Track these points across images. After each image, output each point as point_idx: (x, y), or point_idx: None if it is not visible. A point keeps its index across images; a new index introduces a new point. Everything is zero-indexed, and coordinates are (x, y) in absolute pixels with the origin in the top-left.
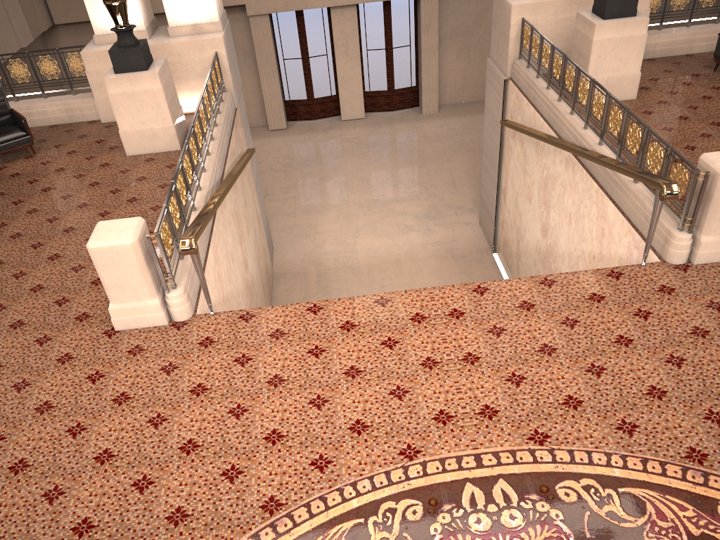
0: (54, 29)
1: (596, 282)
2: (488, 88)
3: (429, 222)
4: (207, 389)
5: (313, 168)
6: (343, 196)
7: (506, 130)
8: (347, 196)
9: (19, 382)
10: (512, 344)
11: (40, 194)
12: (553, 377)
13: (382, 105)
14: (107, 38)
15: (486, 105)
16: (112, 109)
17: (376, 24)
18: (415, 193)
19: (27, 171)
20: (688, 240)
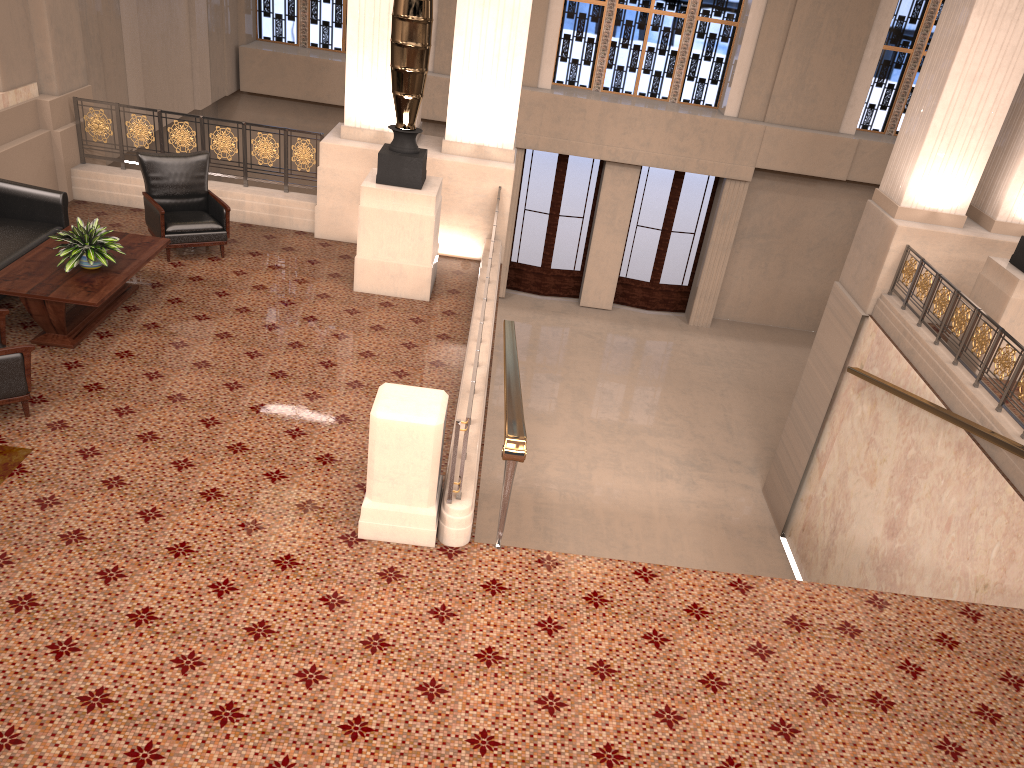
0: (234, 95)
1: None
2: (827, 319)
3: (693, 472)
4: (502, 658)
5: (536, 359)
6: (576, 408)
7: (846, 380)
8: (582, 409)
9: (219, 582)
10: (936, 693)
11: (233, 314)
12: (1003, 757)
13: (637, 299)
14: (359, 133)
15: (816, 340)
16: (335, 223)
17: (658, 196)
18: (675, 427)
19: (213, 277)
20: None
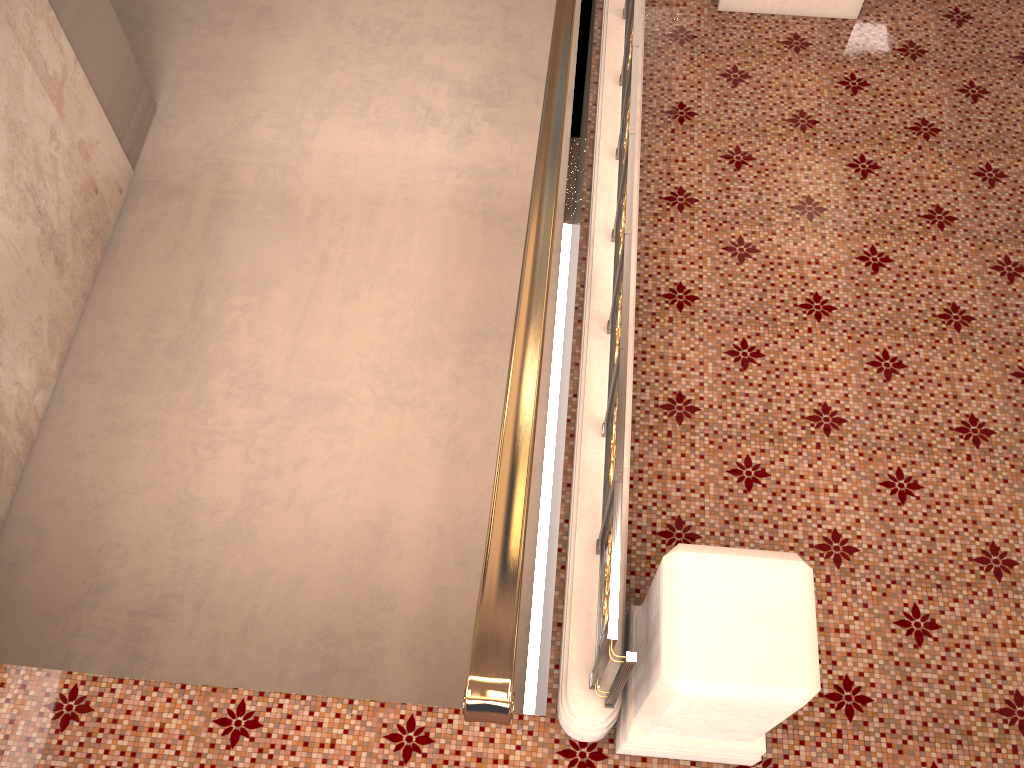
0: None
1: (350, 757)
2: None
3: (476, 110)
4: None
5: None
6: None
7: None
8: (347, 1)
9: None
10: None
11: None
12: None
13: None
14: None
15: None
16: None
17: None
18: (481, 21)
19: None
20: (597, 723)
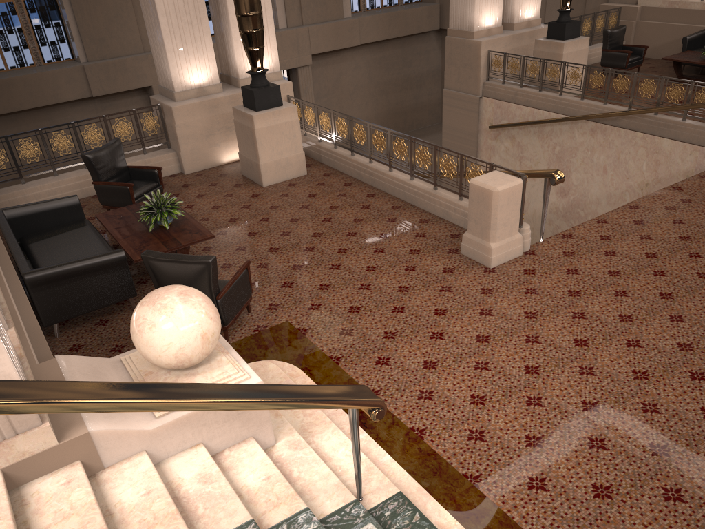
0: None
1: None
2: (448, 111)
3: None
4: (618, 271)
5: None
6: None
7: (481, 136)
8: None
9: (481, 312)
10: None
11: (233, 224)
12: None
13: None
14: (187, 93)
15: (445, 126)
16: (196, 159)
17: None
18: None
19: None
20: None
